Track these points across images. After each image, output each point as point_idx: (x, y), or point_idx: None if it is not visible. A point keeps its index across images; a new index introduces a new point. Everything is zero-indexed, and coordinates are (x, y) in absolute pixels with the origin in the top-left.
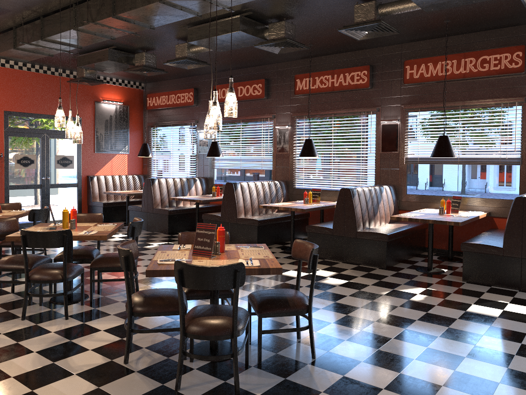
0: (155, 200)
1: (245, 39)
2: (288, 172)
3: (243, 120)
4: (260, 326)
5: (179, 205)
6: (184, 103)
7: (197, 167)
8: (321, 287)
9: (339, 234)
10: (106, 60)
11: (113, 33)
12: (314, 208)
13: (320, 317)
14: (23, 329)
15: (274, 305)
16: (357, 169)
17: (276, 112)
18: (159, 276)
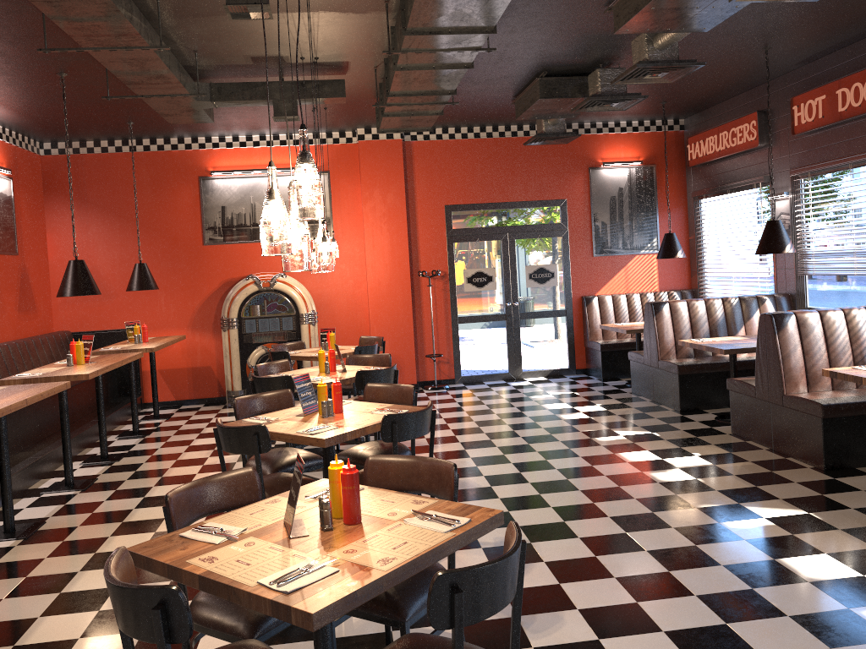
0: (661, 345)
1: None
2: None
3: (856, 164)
4: None
5: (718, 354)
6: (744, 144)
7: (774, 274)
8: (838, 631)
9: None
10: (537, 100)
11: (455, 58)
12: None
13: None
14: None
15: None
16: None
17: None
18: (139, 567)
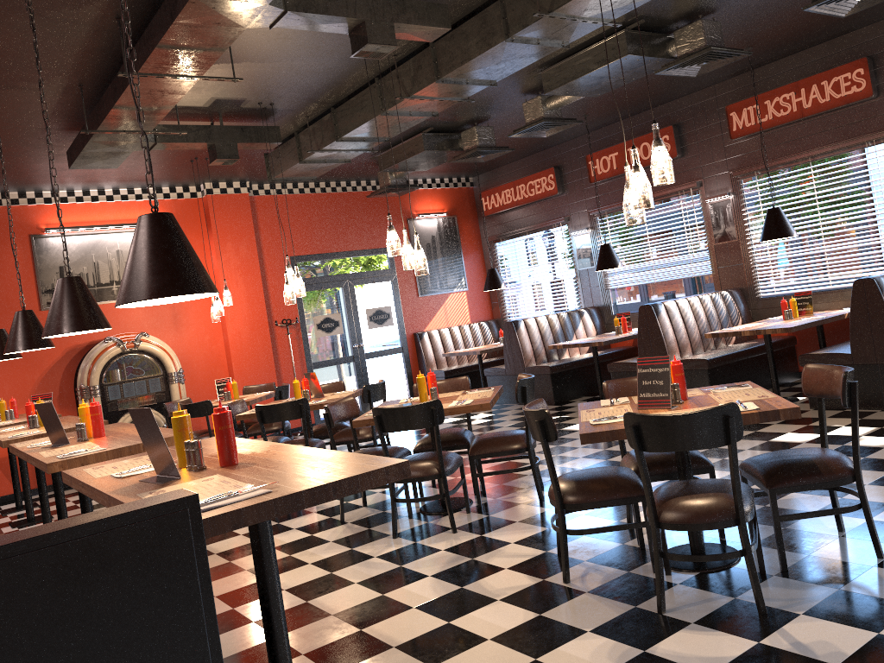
0: (525, 354)
1: (638, 65)
2: (742, 272)
3: None
4: (775, 508)
5: (562, 358)
6: (542, 193)
7: (580, 293)
8: None
9: (865, 361)
10: (421, 152)
11: (436, 106)
12: (806, 323)
13: (870, 497)
14: (401, 550)
15: (793, 472)
16: (876, 245)
17: (702, 176)
18: (601, 441)
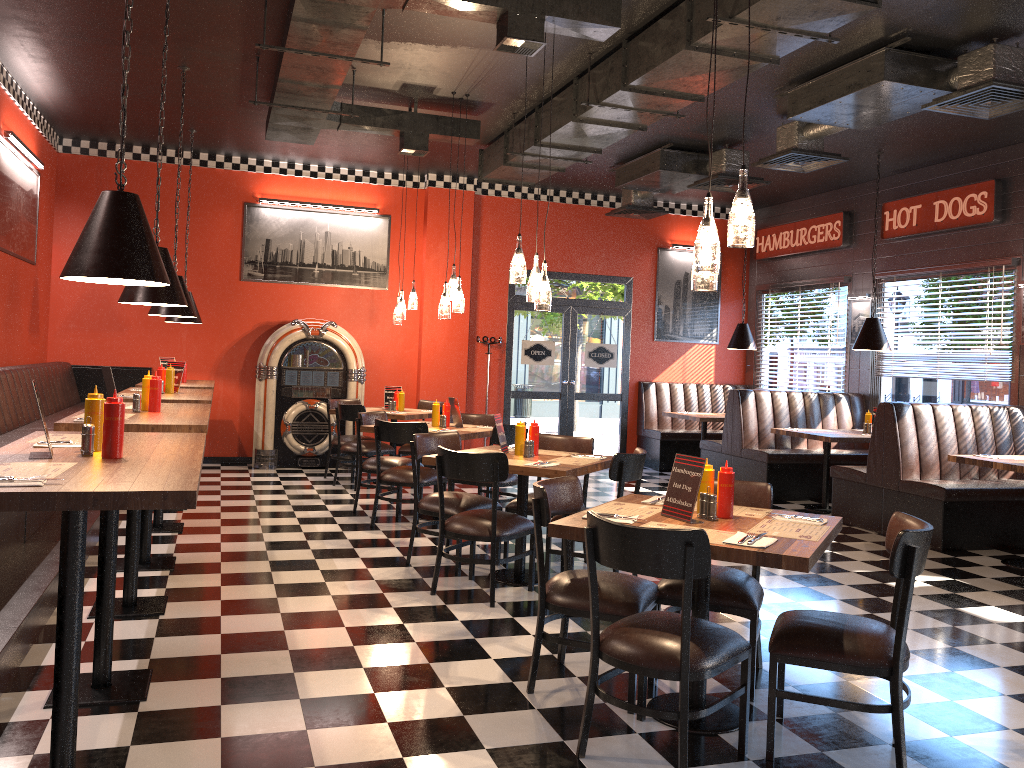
0: (745, 433)
1: (905, 96)
2: None
3: (946, 273)
4: (773, 679)
5: (796, 448)
6: (824, 242)
7: (846, 374)
8: None
9: None
10: (655, 171)
11: (639, 119)
12: None
13: (989, 712)
14: (423, 608)
15: (808, 641)
16: None
17: (1022, 251)
18: (570, 538)
